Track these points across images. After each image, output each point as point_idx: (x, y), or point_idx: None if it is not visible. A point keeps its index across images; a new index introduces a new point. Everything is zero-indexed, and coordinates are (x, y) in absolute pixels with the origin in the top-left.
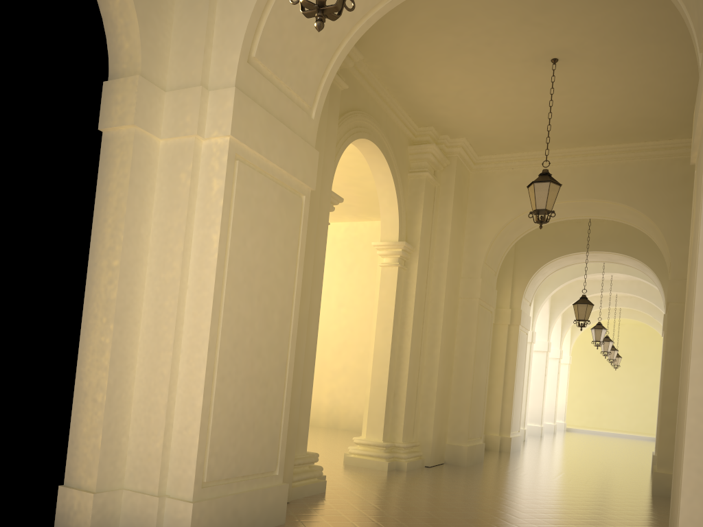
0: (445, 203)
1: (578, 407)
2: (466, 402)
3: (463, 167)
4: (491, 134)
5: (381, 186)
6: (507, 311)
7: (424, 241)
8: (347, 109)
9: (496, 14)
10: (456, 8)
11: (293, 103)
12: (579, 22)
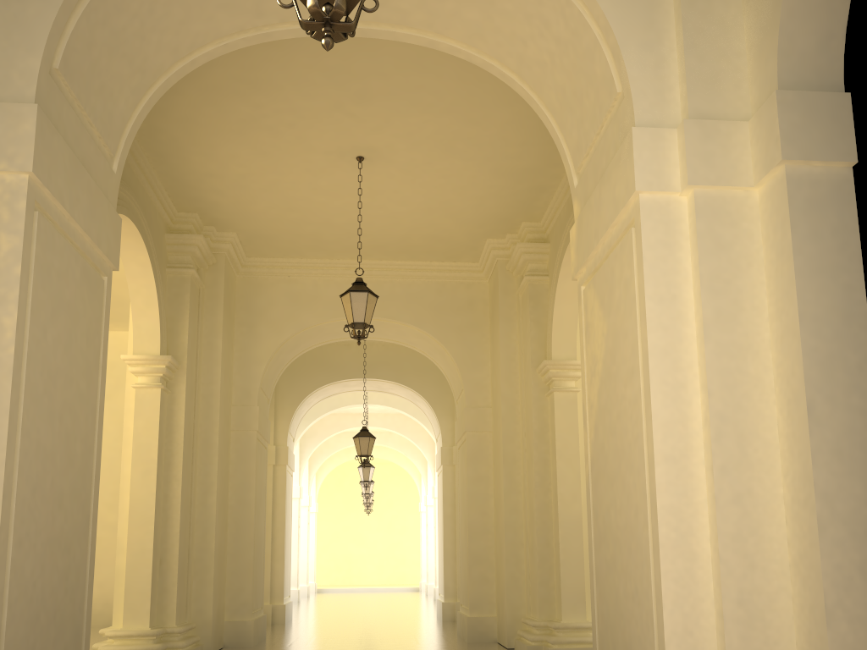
0: (212, 310)
1: (325, 563)
2: (248, 563)
3: (231, 269)
4: (269, 232)
5: (135, 280)
6: (271, 448)
7: (191, 356)
8: None
9: (308, 92)
10: (263, 75)
11: (96, 146)
12: (394, 122)
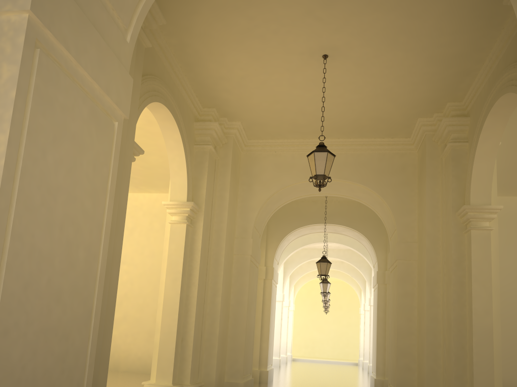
0: (223, 174)
1: (298, 342)
2: (241, 344)
3: (237, 147)
4: (262, 120)
5: (172, 152)
6: (263, 268)
7: (208, 203)
8: (147, 73)
9: (287, 2)
10: None
11: (108, 15)
12: (351, 22)
